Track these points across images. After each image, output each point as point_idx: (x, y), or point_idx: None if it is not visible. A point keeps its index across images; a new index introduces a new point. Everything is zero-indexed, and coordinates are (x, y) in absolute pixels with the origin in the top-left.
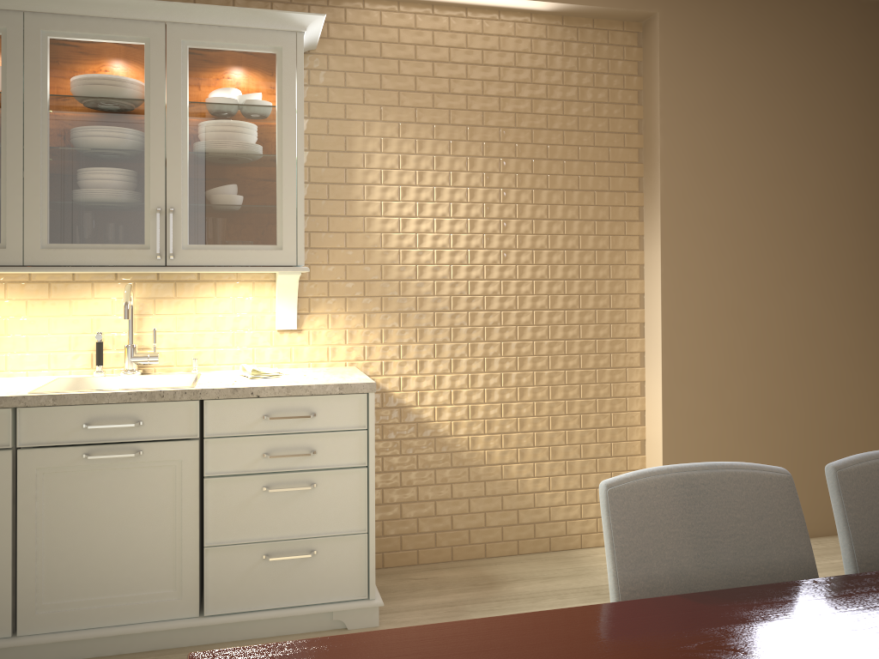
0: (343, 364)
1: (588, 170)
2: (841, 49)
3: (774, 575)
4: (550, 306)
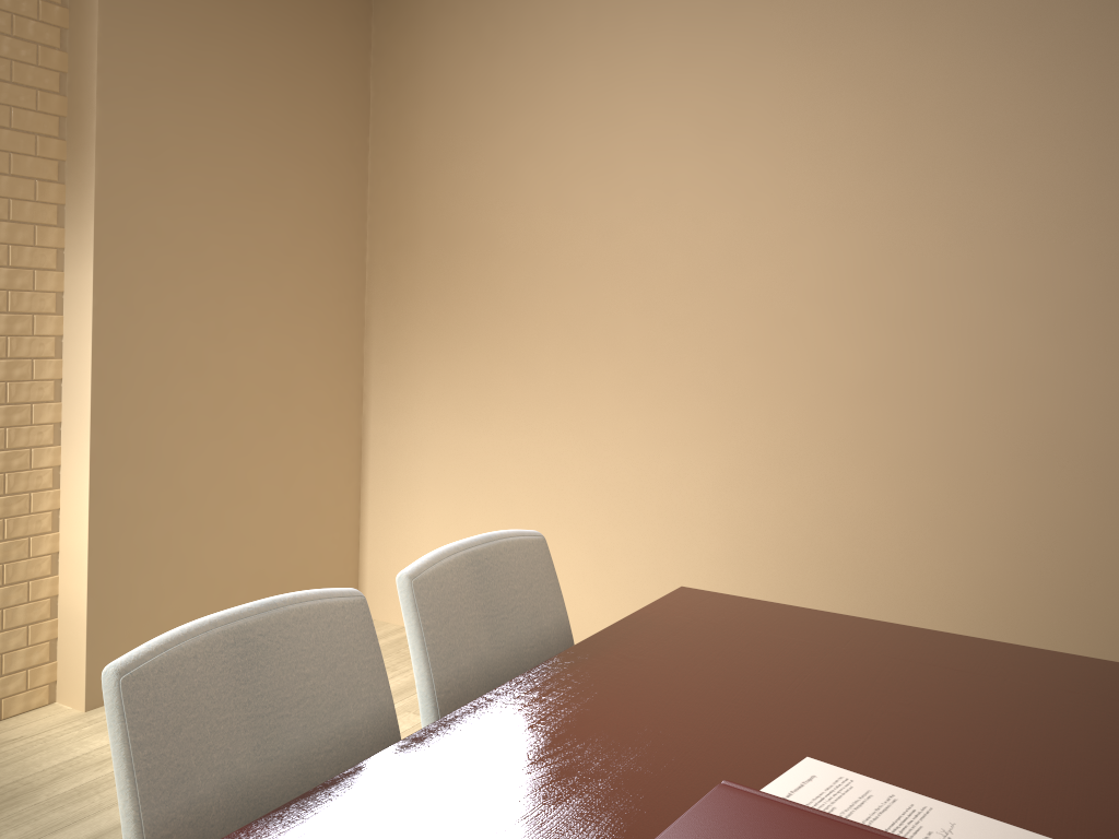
0: None
1: None
2: (329, 38)
3: (352, 741)
4: None
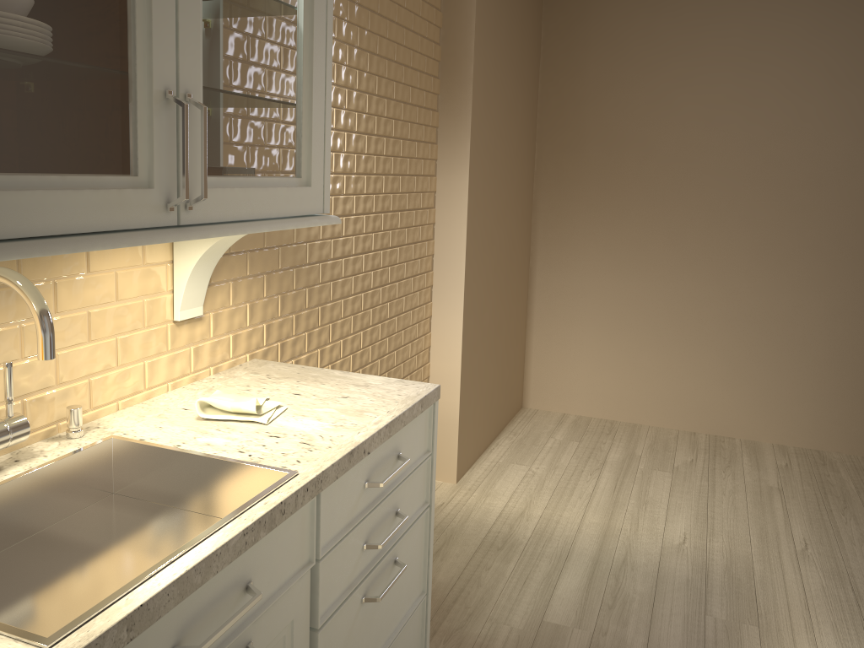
0: (244, 358)
1: (415, 80)
2: None
3: None
4: (391, 244)
